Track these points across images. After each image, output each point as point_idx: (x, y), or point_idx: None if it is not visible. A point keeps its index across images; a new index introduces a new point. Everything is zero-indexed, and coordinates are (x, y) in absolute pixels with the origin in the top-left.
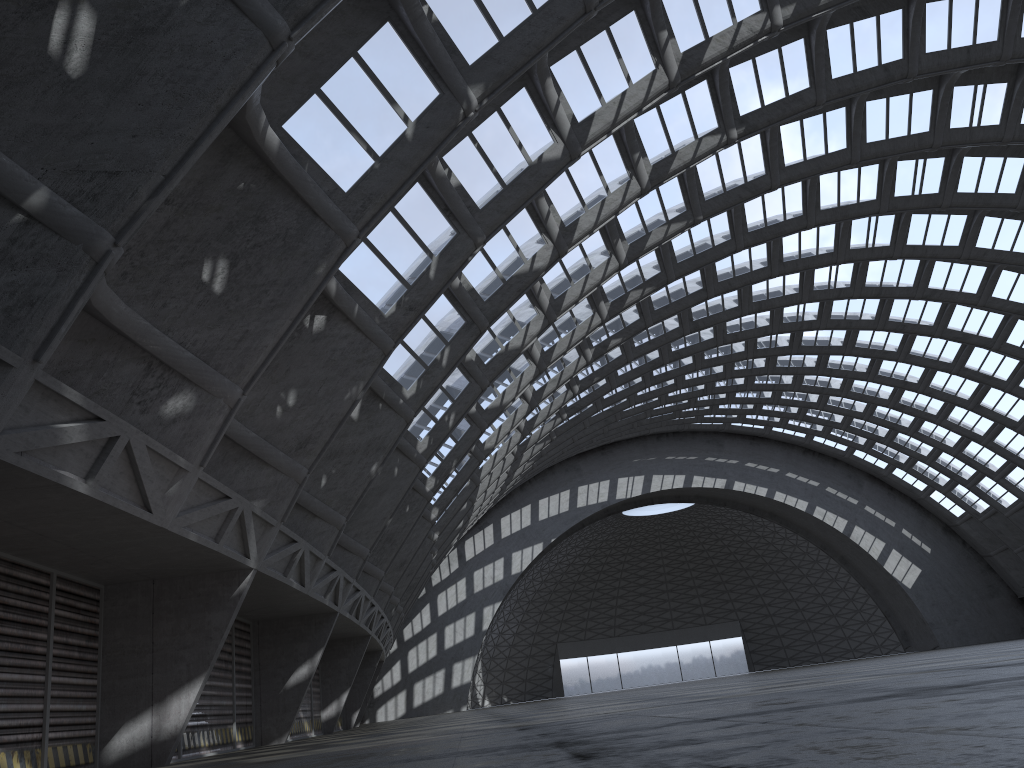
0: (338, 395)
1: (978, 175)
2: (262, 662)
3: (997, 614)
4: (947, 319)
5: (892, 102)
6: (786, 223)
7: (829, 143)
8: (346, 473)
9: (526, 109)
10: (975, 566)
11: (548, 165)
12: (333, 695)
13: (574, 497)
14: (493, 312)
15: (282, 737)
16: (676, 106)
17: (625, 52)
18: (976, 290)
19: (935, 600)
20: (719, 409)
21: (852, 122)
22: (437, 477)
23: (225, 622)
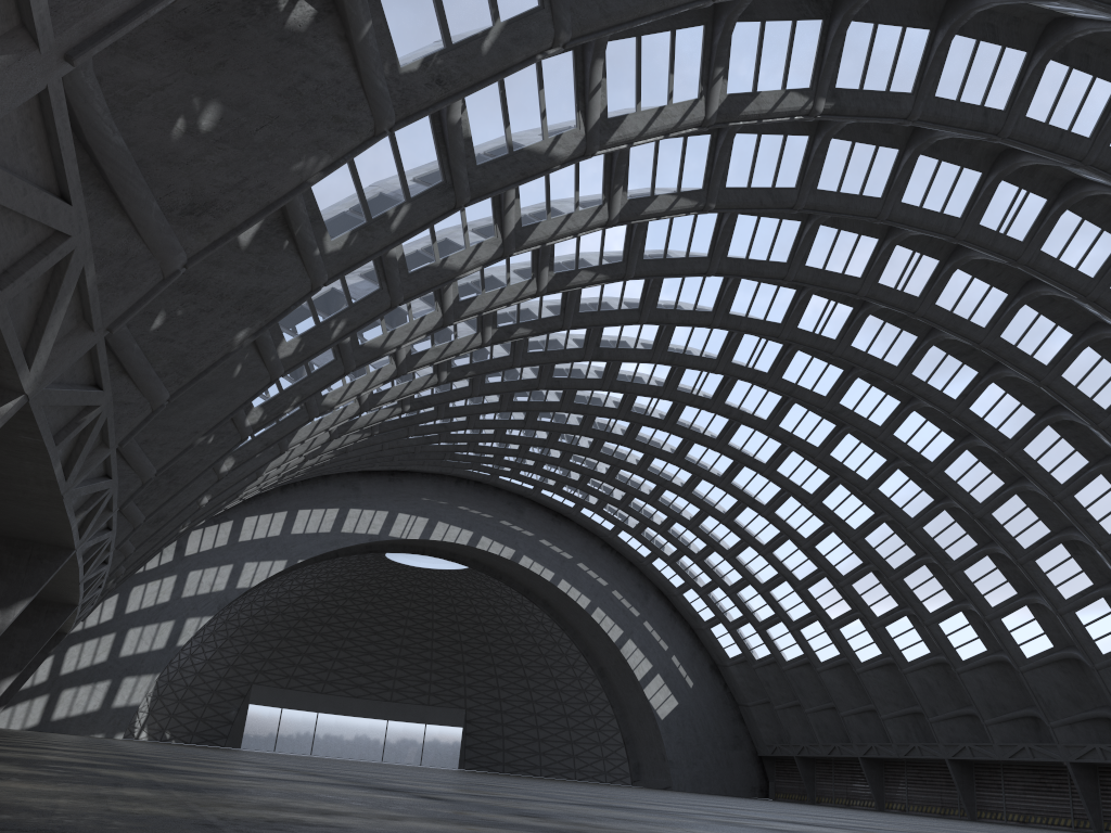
0: (284, 157)
1: (961, 294)
2: None
3: (734, 767)
4: (834, 445)
5: (942, 168)
6: (767, 264)
7: (867, 184)
8: (197, 325)
9: None
10: (729, 713)
11: None
12: None
13: (342, 519)
14: (481, 187)
15: None
16: (781, 34)
17: None
18: (882, 423)
19: (682, 738)
20: (543, 470)
21: (899, 171)
22: (266, 411)
23: None
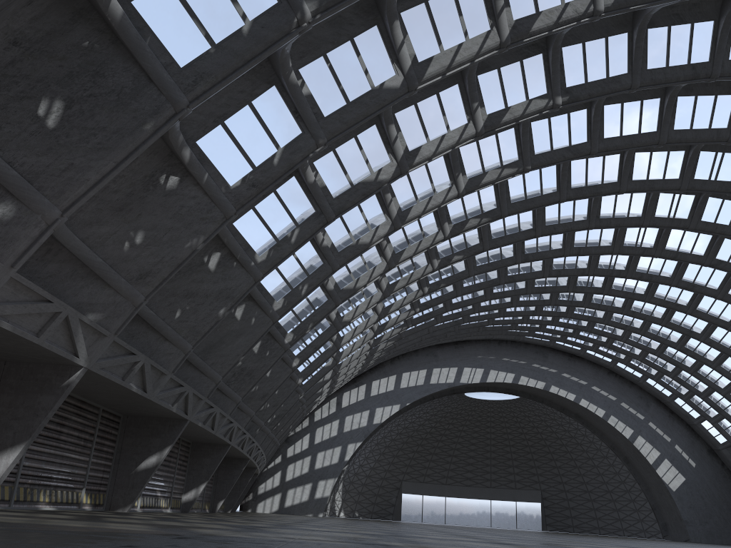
0: (180, 243)
1: None
2: (124, 447)
3: None
4: (729, 286)
5: (699, 100)
6: (603, 186)
7: (643, 125)
8: (198, 311)
9: (375, 44)
10: (729, 484)
11: (388, 92)
12: (194, 484)
13: (429, 375)
14: (339, 208)
15: (126, 507)
16: (514, 71)
17: (466, 12)
18: None
19: (692, 504)
20: (546, 328)
21: (664, 111)
22: (295, 334)
23: (51, 405)
